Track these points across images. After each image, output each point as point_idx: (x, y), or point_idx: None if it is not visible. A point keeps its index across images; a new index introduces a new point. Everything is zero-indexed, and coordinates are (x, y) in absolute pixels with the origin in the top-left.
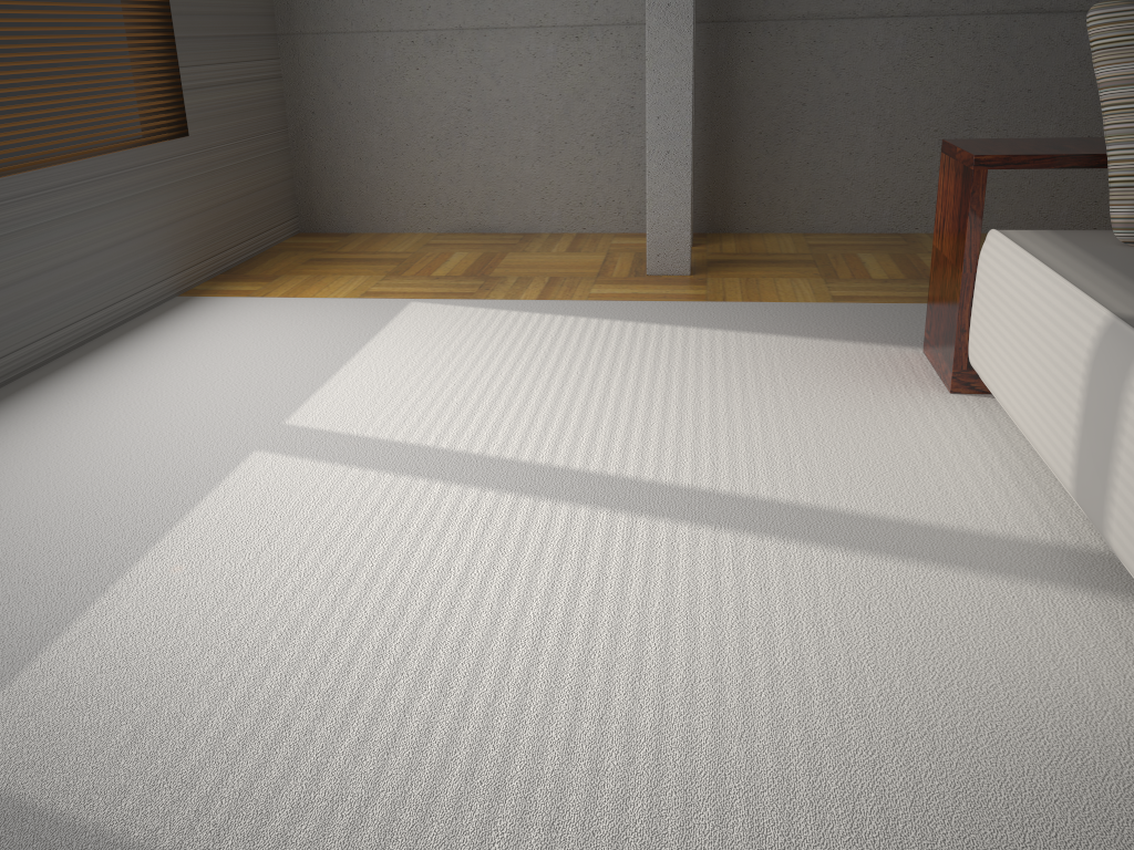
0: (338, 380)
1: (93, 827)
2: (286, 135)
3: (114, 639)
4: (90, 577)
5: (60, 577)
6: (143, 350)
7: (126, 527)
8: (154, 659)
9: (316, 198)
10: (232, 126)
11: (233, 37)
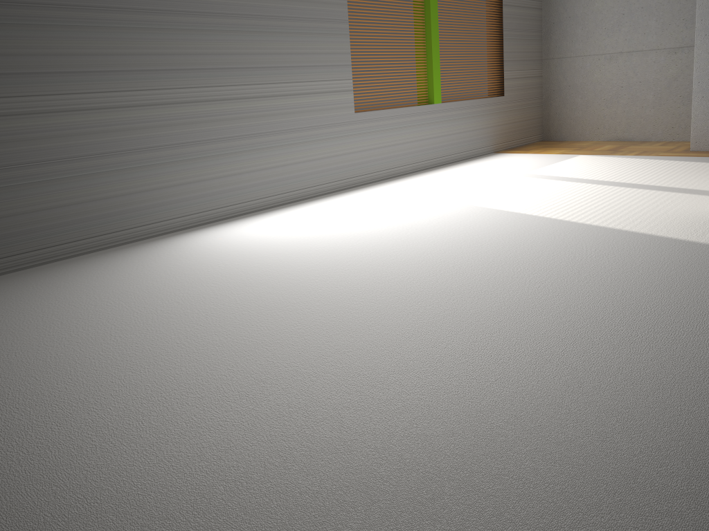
0: (545, 167)
1: (475, 205)
2: (541, 100)
3: (477, 193)
4: (471, 187)
5: (463, 187)
6: (482, 161)
7: (479, 183)
8: (487, 195)
9: (551, 126)
10: (519, 94)
11: (524, 60)
